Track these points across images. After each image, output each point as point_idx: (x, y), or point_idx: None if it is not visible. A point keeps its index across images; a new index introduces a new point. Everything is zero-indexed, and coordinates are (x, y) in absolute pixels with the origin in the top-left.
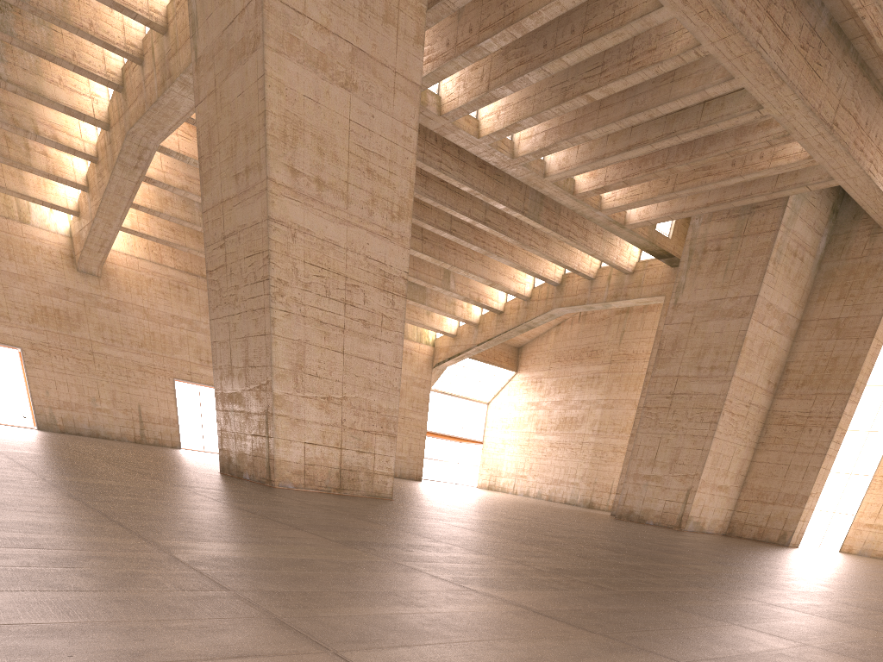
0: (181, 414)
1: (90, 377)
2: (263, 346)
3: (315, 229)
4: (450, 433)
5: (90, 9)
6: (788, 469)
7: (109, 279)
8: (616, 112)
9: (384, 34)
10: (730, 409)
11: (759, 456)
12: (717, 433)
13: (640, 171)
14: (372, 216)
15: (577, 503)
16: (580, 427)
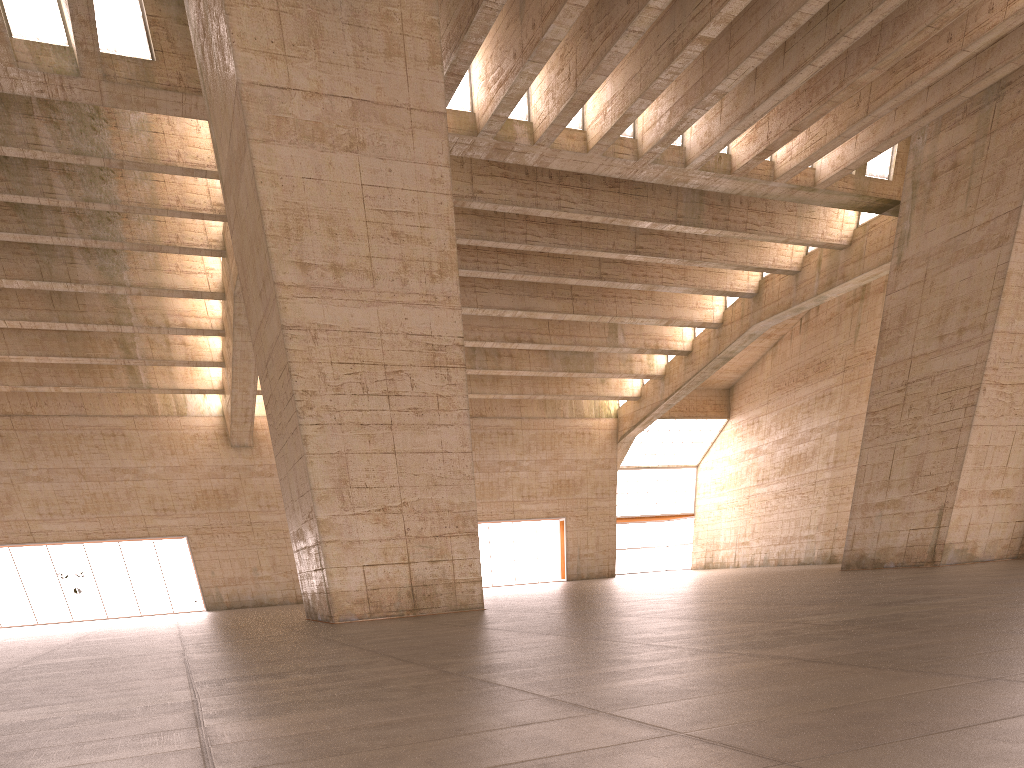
0: None
1: (250, 547)
2: (303, 469)
3: (338, 322)
4: (651, 512)
5: (176, 186)
6: None
7: (261, 446)
8: (750, 42)
9: (389, 70)
10: (997, 379)
11: None
12: (978, 418)
13: (811, 106)
14: (406, 286)
15: (814, 561)
16: (811, 463)
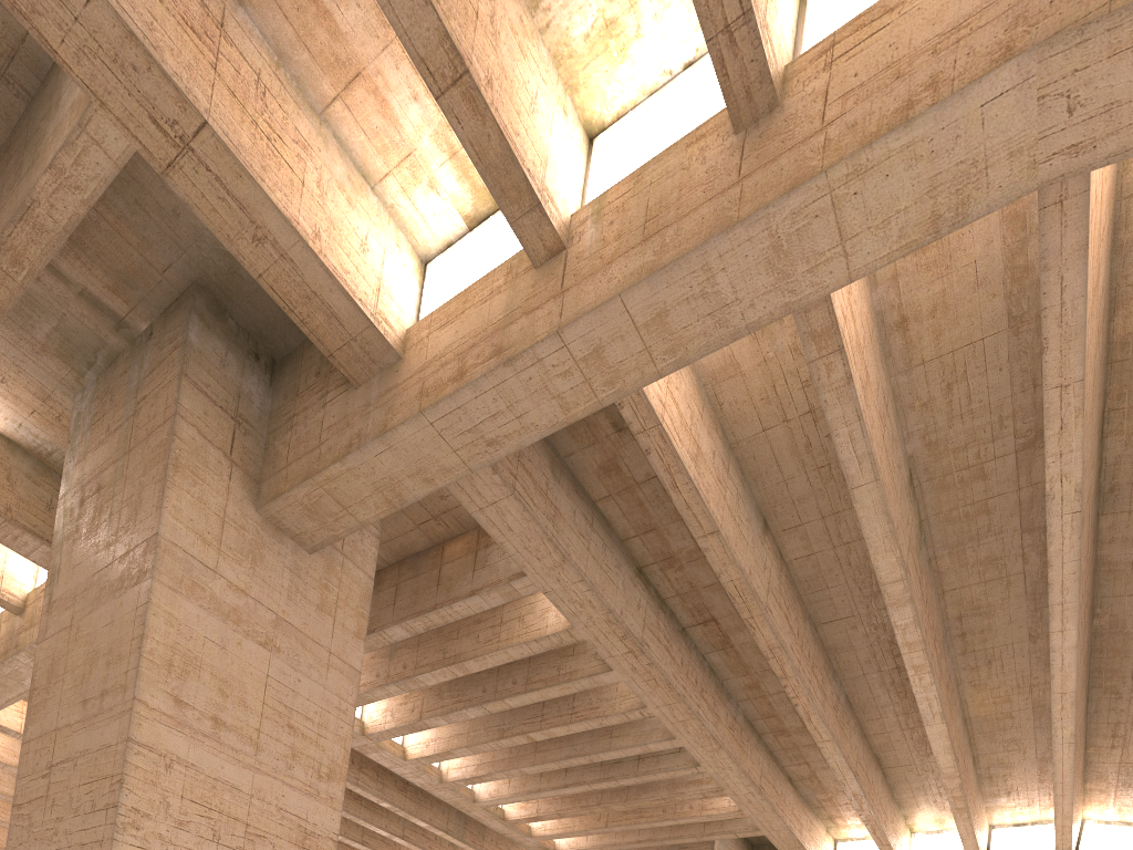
0: None
1: None
2: None
3: (204, 765)
4: None
5: None
6: None
7: None
8: (555, 754)
9: (318, 618)
10: None
11: None
12: None
13: (574, 806)
14: (291, 770)
15: None
16: None
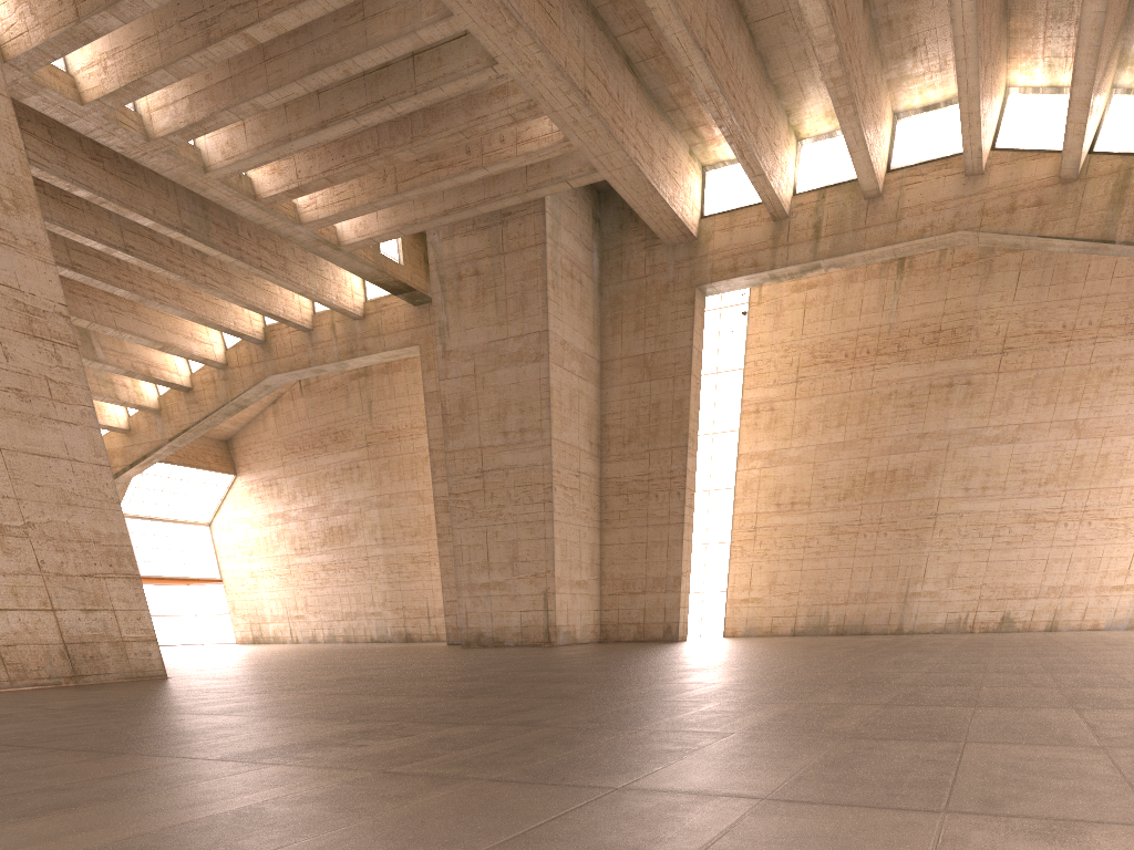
0: None
1: None
2: None
3: None
4: (170, 573)
5: None
6: (647, 547)
7: None
8: (294, 66)
9: None
10: (561, 481)
11: (608, 537)
12: (556, 514)
13: (346, 161)
14: None
15: (389, 639)
16: (357, 537)
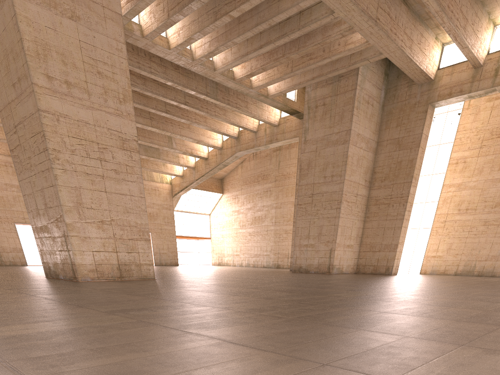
0: (23, 244)
1: None
2: (53, 193)
3: (71, 114)
4: (190, 235)
5: None
6: (384, 230)
7: None
8: (249, 24)
9: None
10: (346, 199)
11: (367, 225)
12: (341, 214)
13: (270, 61)
14: (107, 102)
15: (270, 266)
16: (265, 221)
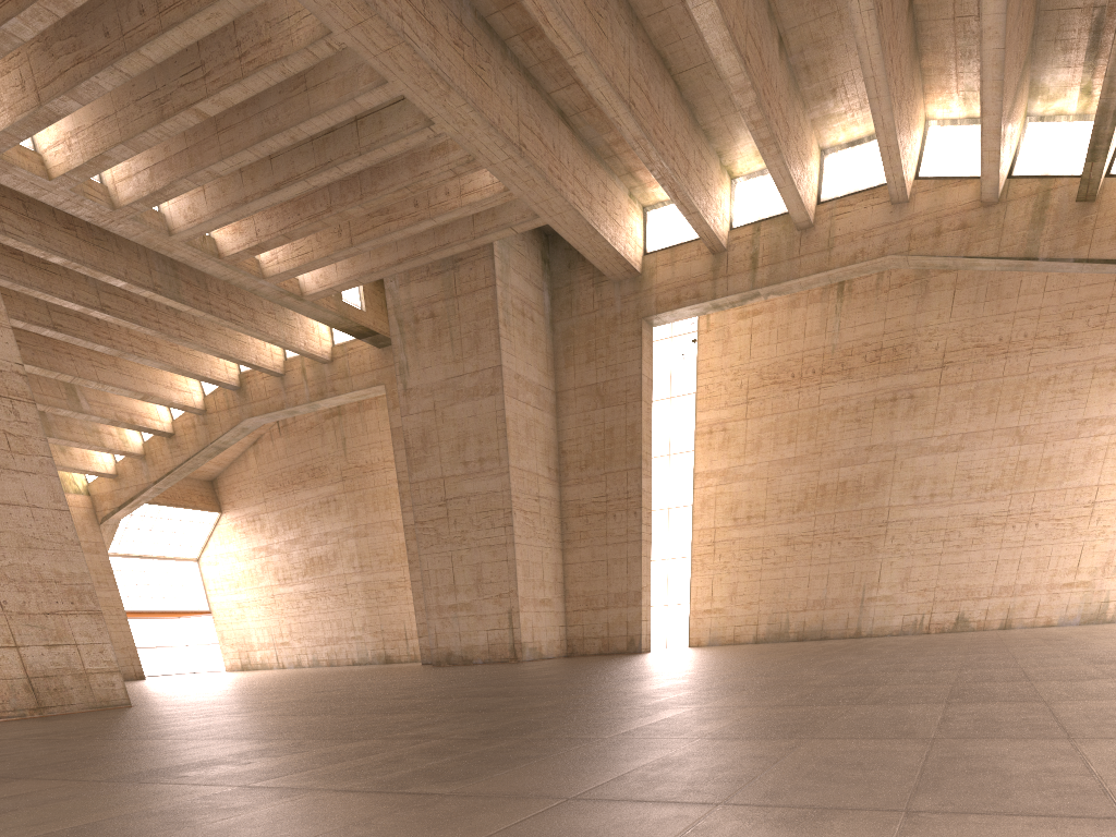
0: None
1: None
2: None
3: None
4: (160, 607)
5: None
6: (608, 565)
7: None
8: (244, 135)
9: None
10: (521, 506)
11: (570, 557)
12: (517, 537)
13: (301, 219)
14: None
15: (370, 661)
16: (336, 566)
